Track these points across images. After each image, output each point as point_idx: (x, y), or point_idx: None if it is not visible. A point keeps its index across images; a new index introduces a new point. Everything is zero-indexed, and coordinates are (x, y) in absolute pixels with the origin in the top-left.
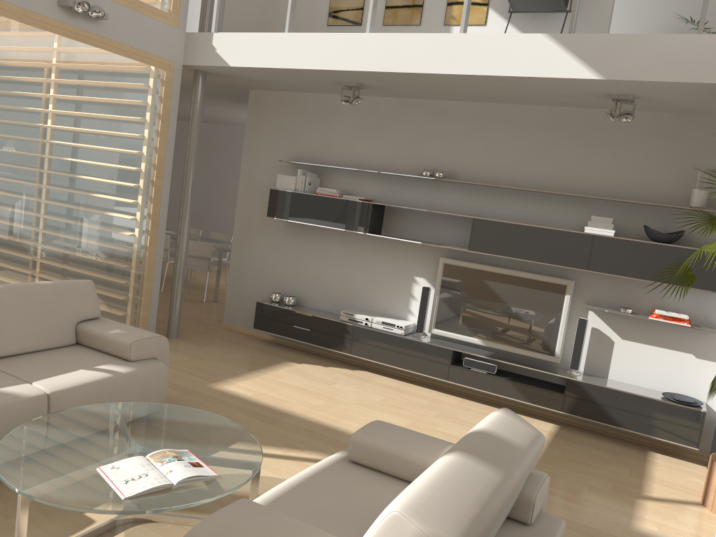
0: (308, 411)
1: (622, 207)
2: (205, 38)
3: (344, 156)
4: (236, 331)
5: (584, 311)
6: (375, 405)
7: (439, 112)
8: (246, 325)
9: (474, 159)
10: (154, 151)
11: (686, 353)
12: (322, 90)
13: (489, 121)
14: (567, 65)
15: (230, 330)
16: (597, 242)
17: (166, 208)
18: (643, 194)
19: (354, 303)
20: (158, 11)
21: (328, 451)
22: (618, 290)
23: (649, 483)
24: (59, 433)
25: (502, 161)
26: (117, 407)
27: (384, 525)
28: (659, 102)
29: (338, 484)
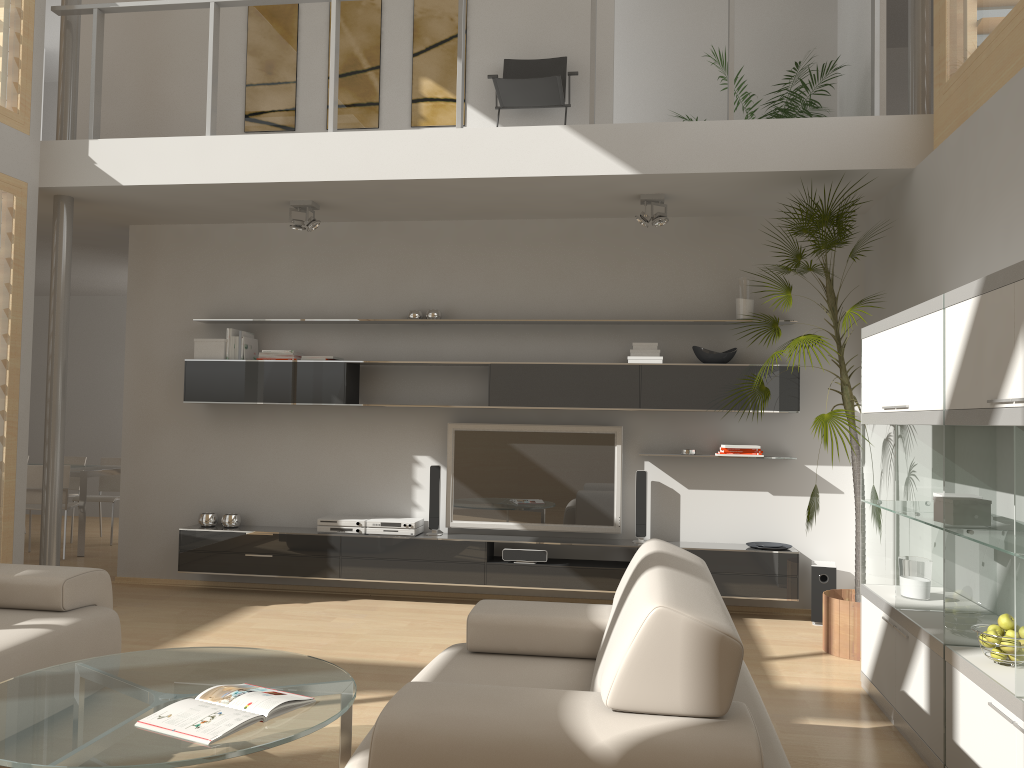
0: (321, 652)
1: (662, 330)
2: (76, 147)
3: (291, 305)
4: (143, 584)
5: (640, 463)
6: (404, 631)
7: (419, 236)
8: (159, 572)
9: (474, 292)
10: (6, 315)
11: (762, 491)
12: (251, 217)
13: (487, 242)
14: (595, 160)
15: (133, 585)
16: (646, 372)
17: (28, 401)
18: (683, 312)
19: (331, 508)
20: (1, 109)
21: (381, 687)
22: (674, 430)
23: (765, 645)
24: (34, 702)
25: (510, 290)
26: (90, 663)
27: (647, 627)
28: (689, 202)
29: (478, 673)
